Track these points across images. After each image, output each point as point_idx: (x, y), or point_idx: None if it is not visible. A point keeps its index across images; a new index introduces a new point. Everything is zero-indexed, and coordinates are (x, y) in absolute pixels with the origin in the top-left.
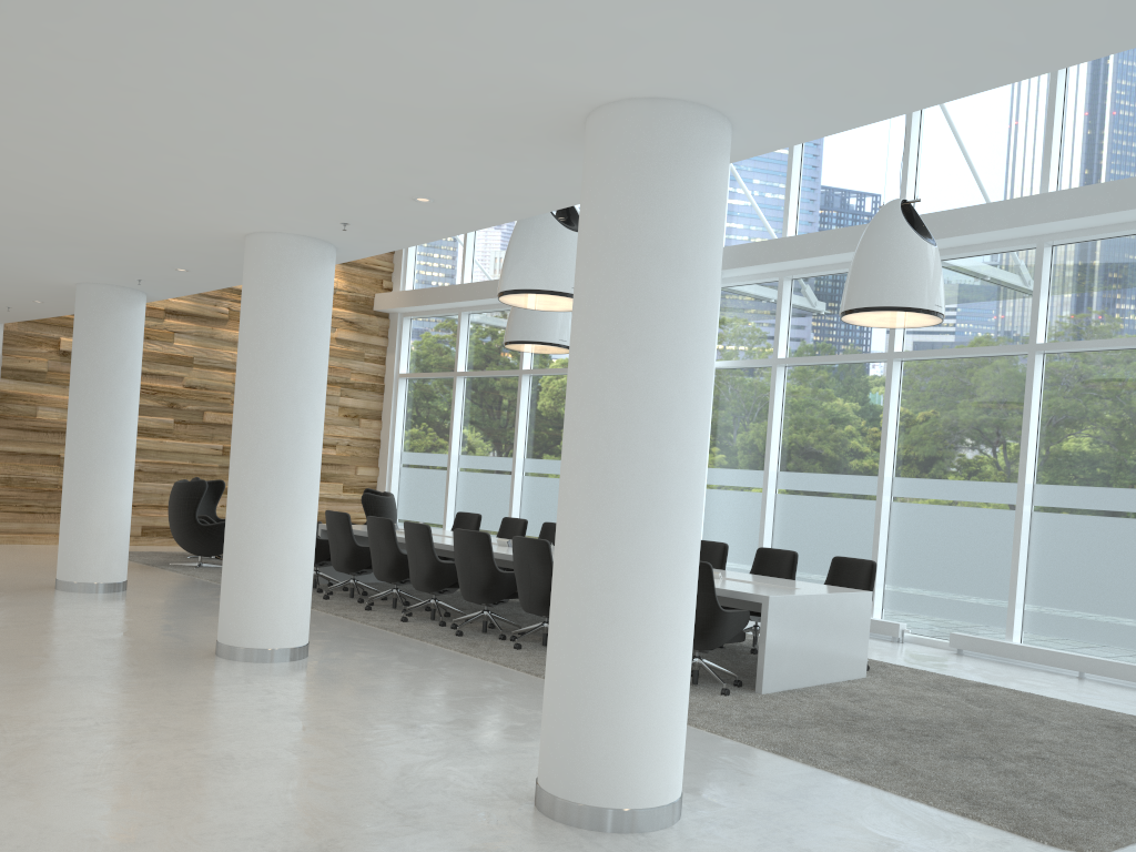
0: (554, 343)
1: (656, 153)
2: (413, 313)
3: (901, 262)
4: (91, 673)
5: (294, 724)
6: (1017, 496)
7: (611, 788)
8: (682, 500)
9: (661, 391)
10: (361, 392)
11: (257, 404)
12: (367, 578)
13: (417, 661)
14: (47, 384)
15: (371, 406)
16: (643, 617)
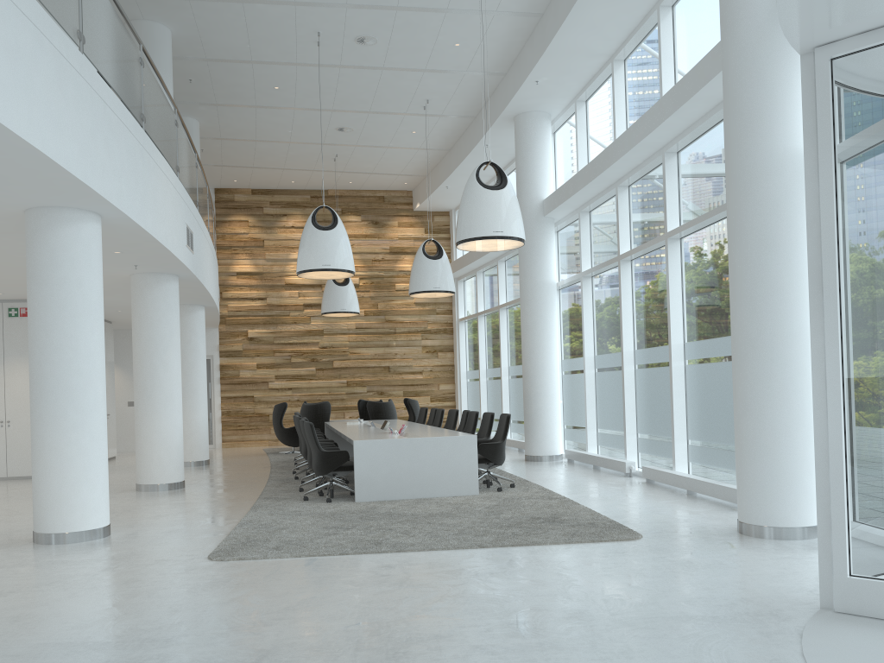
0: (429, 290)
1: (29, 233)
2: (460, 277)
3: (468, 208)
4: None
5: None
6: (669, 354)
7: (38, 523)
8: (56, 389)
9: (39, 340)
10: (436, 335)
11: (135, 360)
12: None
13: (224, 490)
14: (243, 357)
15: (444, 343)
16: (42, 444)
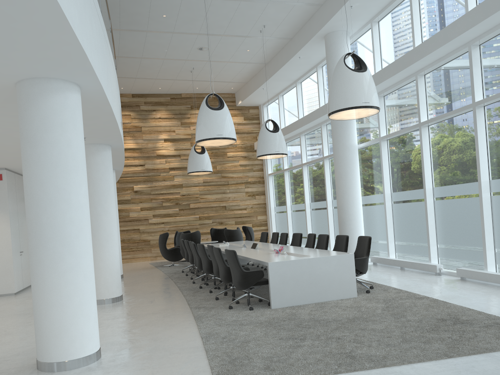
0: (272, 153)
1: (22, 102)
2: None
3: (341, 86)
4: (31, 312)
5: None
6: (478, 188)
7: (42, 353)
8: (53, 236)
9: (36, 194)
10: (254, 184)
11: None
12: None
13: (155, 301)
14: (131, 204)
15: (259, 190)
16: (43, 285)
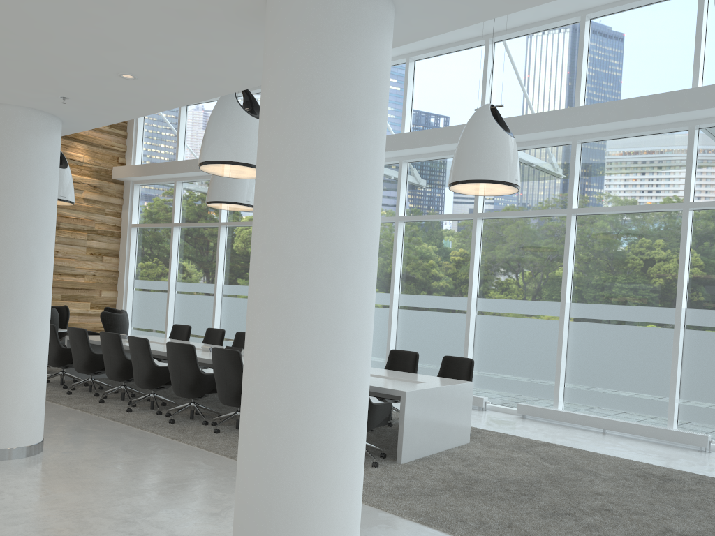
0: (242, 203)
1: (331, 24)
2: (141, 181)
3: (492, 148)
4: None
5: (13, 529)
6: (560, 311)
7: None
8: (357, 337)
9: (338, 239)
10: (103, 237)
11: None
12: (105, 374)
13: (135, 450)
14: None
15: (111, 247)
16: (324, 442)
